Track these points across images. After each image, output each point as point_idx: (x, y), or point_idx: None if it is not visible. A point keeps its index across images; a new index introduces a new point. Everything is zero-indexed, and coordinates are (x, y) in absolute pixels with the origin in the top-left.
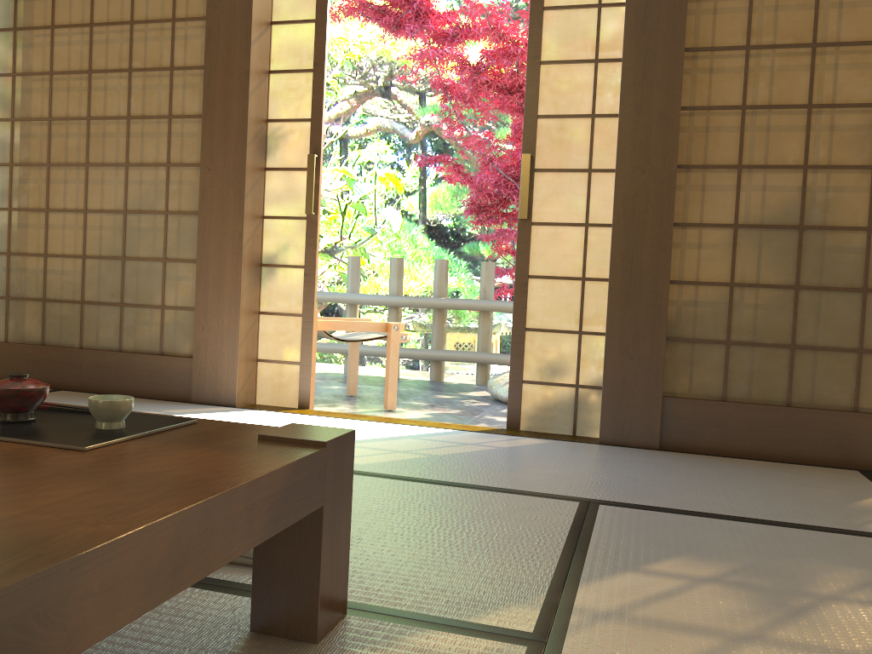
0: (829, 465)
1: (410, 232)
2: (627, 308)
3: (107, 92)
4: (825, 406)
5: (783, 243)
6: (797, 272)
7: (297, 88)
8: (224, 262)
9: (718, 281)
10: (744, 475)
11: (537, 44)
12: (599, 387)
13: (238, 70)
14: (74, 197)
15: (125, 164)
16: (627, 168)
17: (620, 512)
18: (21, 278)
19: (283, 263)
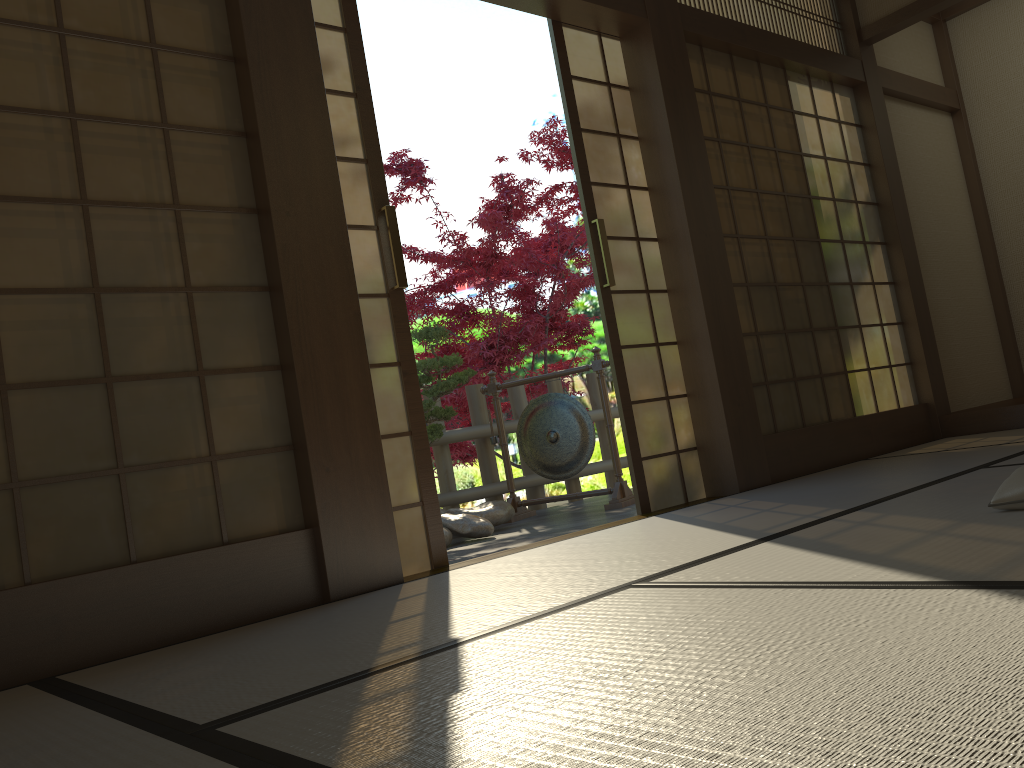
0: (838, 465)
1: None
2: (725, 360)
3: (11, 61)
4: (818, 422)
5: (771, 298)
6: (783, 320)
7: (338, 115)
8: (341, 359)
9: (749, 332)
10: (878, 466)
11: (575, 111)
12: (692, 448)
13: (306, 71)
14: None
15: (83, 201)
16: (696, 232)
17: (1011, 462)
18: None
19: (369, 362)
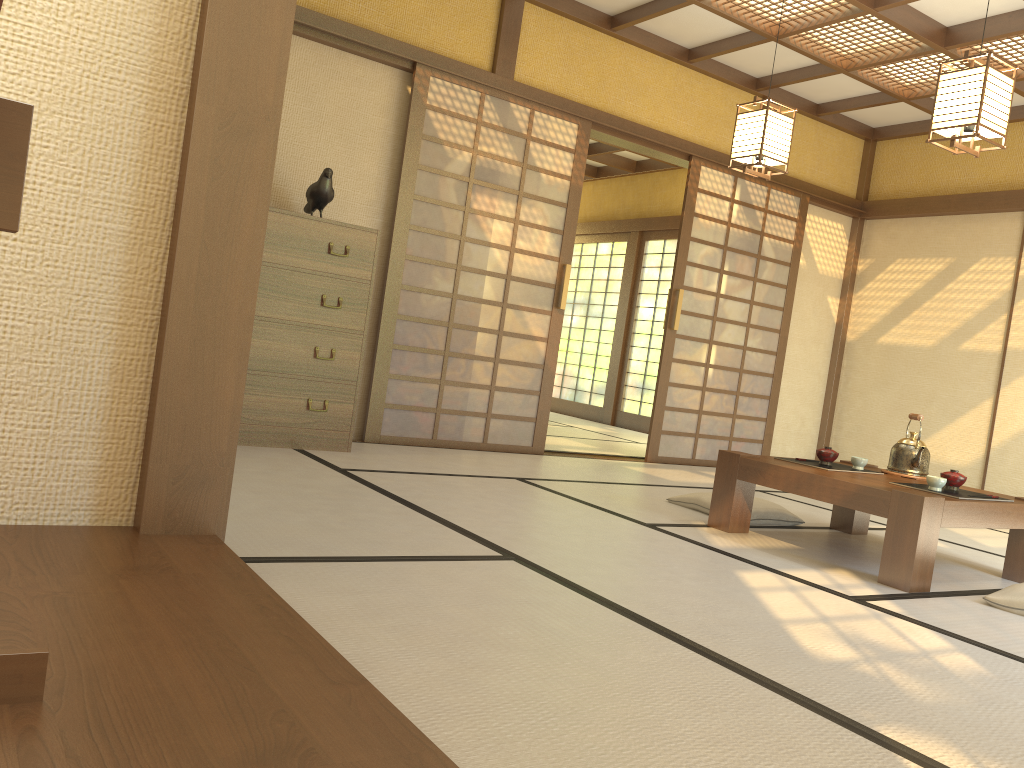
0: None
1: None
2: None
3: None
4: None
5: None
6: None
7: None
8: None
9: None
10: None
11: None
12: None
13: None
14: None
15: None
16: None
17: None
18: None
19: None
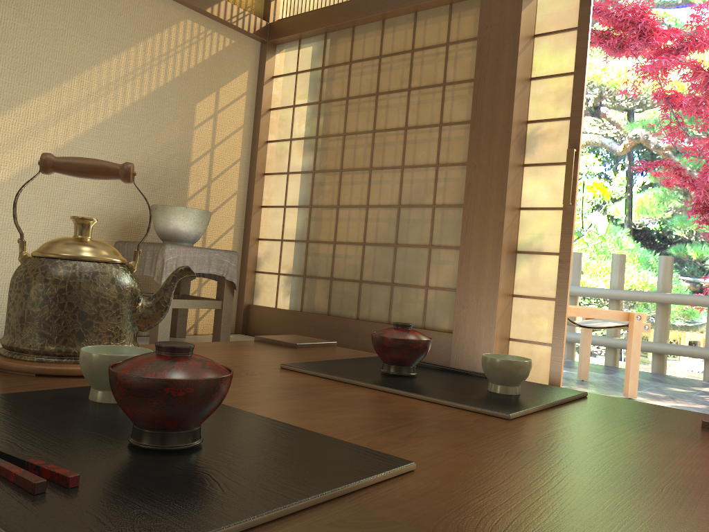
0: None
1: (615, 235)
2: None
3: (390, 109)
4: None
5: None
6: None
7: (557, 90)
8: (485, 248)
9: None
10: None
11: None
12: None
13: (505, 78)
14: (359, 196)
15: (401, 167)
16: None
17: None
18: (315, 261)
19: (538, 250)
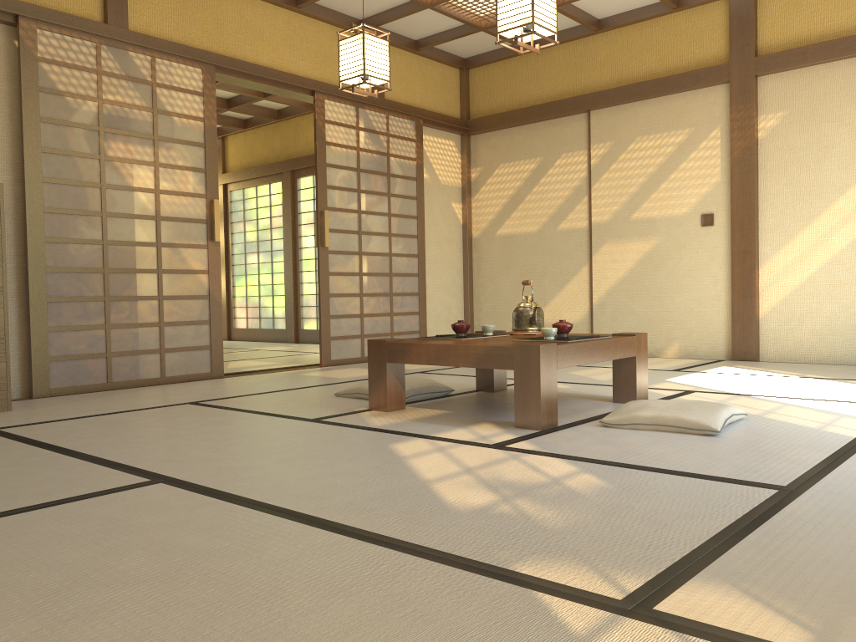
0: None
1: None
2: None
3: None
4: None
5: None
6: None
7: None
8: None
9: None
10: None
11: None
12: None
13: None
14: None
15: None
16: None
17: (749, 492)
18: None
19: None
